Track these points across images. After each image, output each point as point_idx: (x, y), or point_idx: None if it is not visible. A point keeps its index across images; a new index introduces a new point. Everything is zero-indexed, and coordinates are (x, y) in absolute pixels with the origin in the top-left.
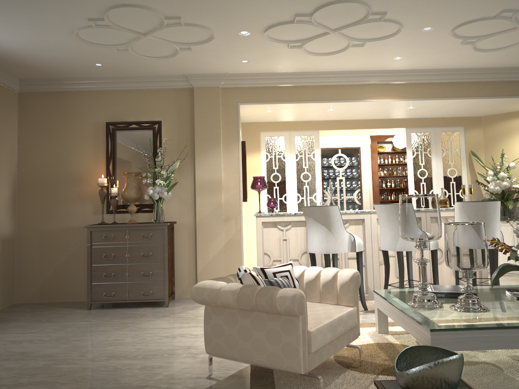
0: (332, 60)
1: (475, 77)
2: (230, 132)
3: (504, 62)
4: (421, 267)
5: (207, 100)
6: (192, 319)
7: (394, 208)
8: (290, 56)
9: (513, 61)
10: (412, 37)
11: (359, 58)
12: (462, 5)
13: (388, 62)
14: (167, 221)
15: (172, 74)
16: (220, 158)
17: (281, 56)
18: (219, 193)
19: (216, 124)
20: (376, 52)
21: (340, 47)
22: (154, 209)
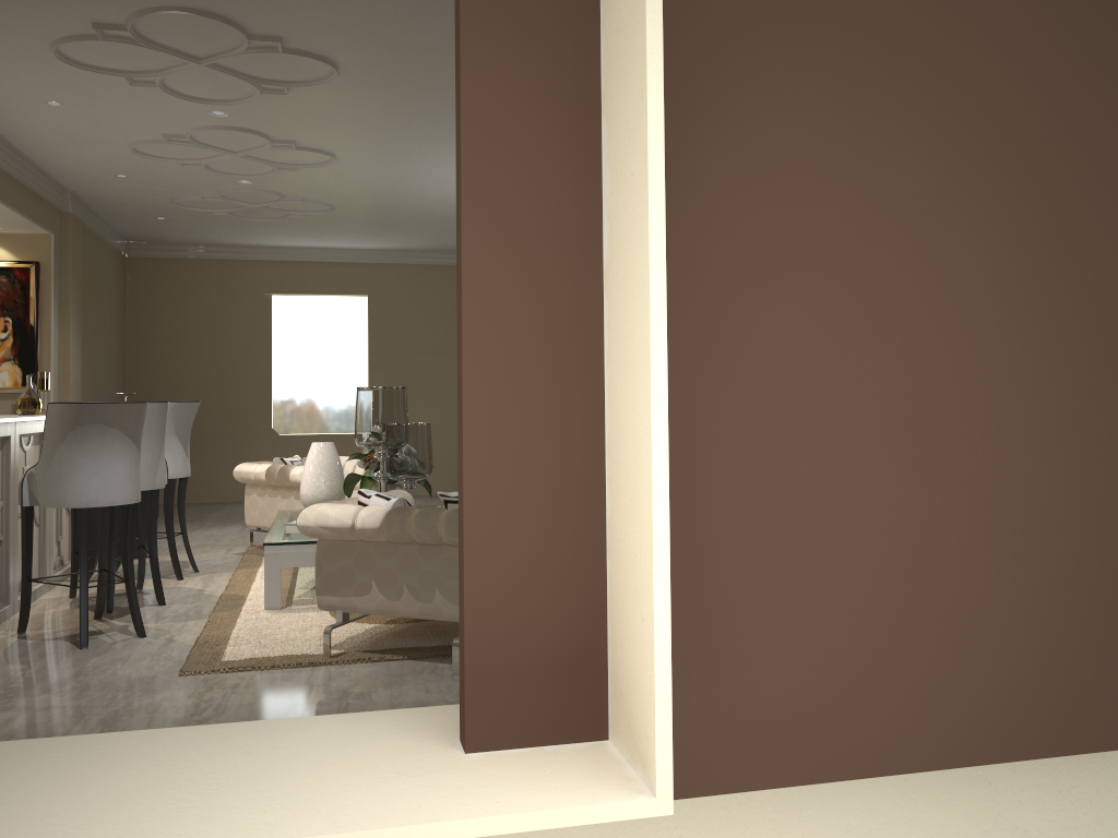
0: (10, 57)
1: (13, 166)
2: None
3: (69, 160)
4: (387, 483)
5: None
6: (14, 735)
7: (163, 411)
8: (10, 21)
9: (78, 163)
10: (180, 108)
11: (37, 78)
12: (309, 124)
13: (23, 98)
14: None
15: None
16: None
17: (9, 12)
18: None
19: None
20: (82, 90)
21: (102, 64)
22: None
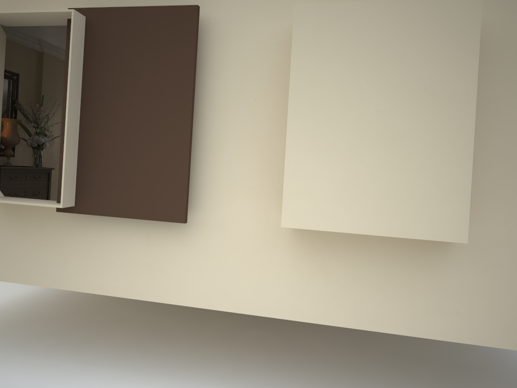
0: None
1: None
2: (57, 96)
3: None
4: None
5: (51, 66)
6: None
7: None
8: None
9: None
10: None
11: None
12: None
13: None
14: (14, 165)
15: (33, 35)
16: (54, 117)
17: None
18: (52, 145)
19: (54, 88)
20: None
21: None
22: (39, 156)
